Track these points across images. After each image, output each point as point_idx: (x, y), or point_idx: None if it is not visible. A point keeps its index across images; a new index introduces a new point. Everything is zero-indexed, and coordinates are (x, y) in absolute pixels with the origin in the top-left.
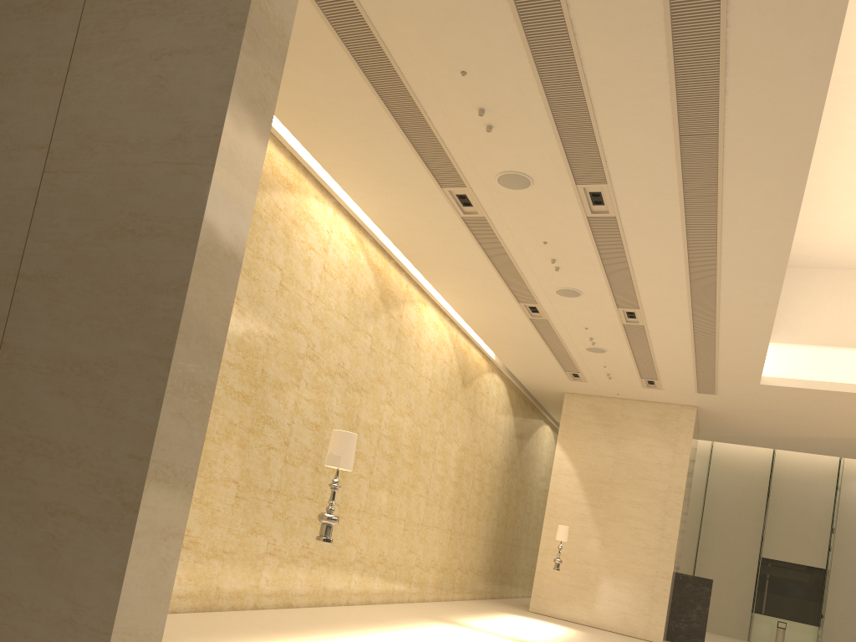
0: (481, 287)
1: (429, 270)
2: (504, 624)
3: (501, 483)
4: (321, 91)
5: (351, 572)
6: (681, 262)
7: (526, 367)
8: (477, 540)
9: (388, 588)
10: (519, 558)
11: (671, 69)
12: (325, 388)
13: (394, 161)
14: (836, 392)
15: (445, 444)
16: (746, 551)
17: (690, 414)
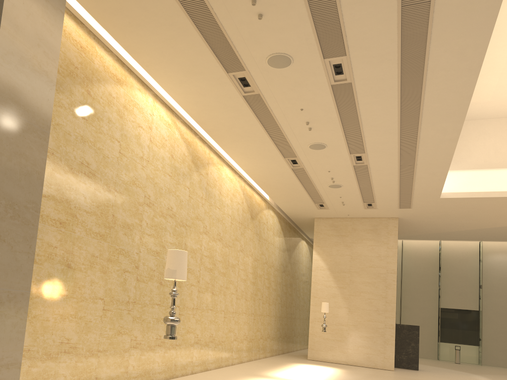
0: (259, 149)
1: (223, 140)
2: (296, 371)
3: (280, 280)
4: None
5: (192, 351)
6: (395, 114)
7: (289, 203)
8: (270, 318)
9: (218, 358)
10: (296, 326)
11: None
12: (160, 225)
13: (192, 55)
14: (488, 198)
15: (244, 258)
16: (430, 305)
17: (394, 223)
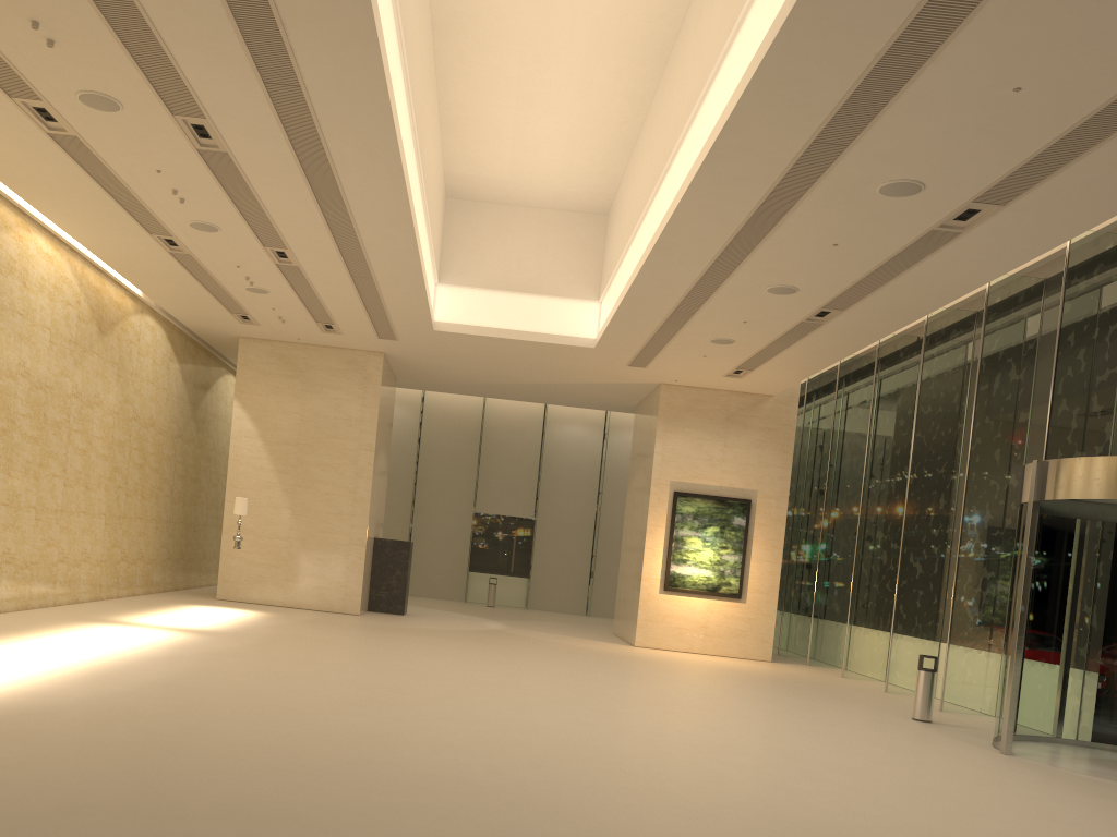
0: (99, 213)
1: (24, 189)
2: (176, 615)
3: (171, 451)
4: None
5: None
6: (313, 205)
7: (184, 307)
8: (146, 523)
9: (23, 592)
10: (208, 540)
11: (233, 20)
12: None
13: None
14: (503, 339)
15: (84, 409)
16: (461, 507)
17: (377, 361)
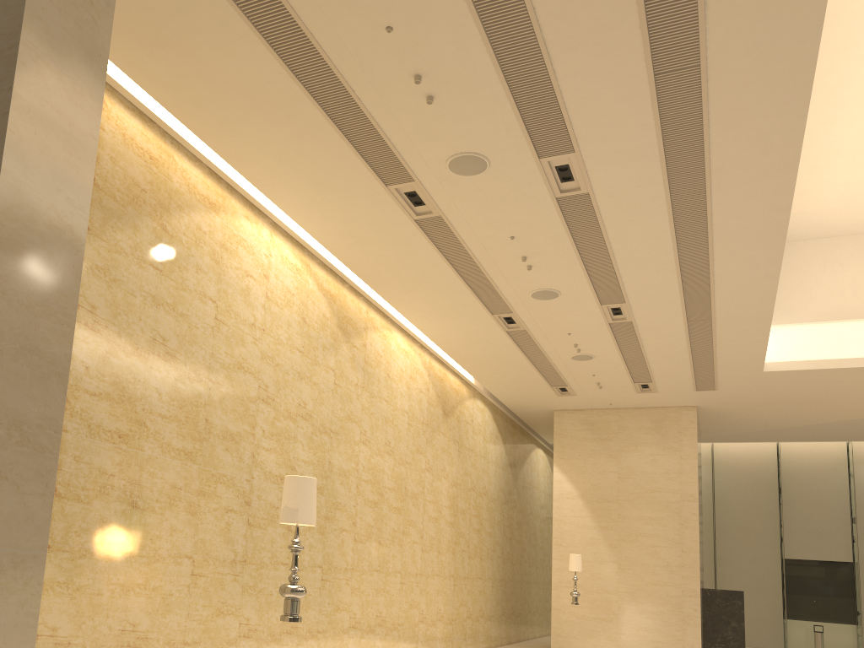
0: (449, 301)
1: (388, 290)
2: None
3: (500, 517)
4: (227, 81)
5: (346, 641)
6: (668, 239)
7: (509, 387)
8: (484, 582)
9: None
10: (531, 595)
11: None
12: (287, 433)
13: (327, 161)
14: (847, 369)
15: (434, 481)
16: (767, 554)
17: (690, 415)
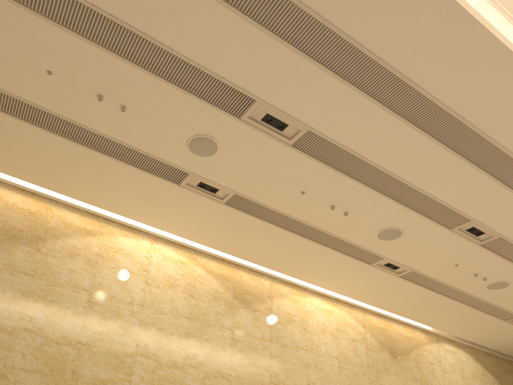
0: (325, 262)
1: (275, 265)
2: None
3: None
4: (31, 151)
5: None
6: (431, 144)
7: (466, 328)
8: None
9: None
10: None
11: None
12: (171, 379)
13: (130, 181)
14: None
15: None
16: None
17: None
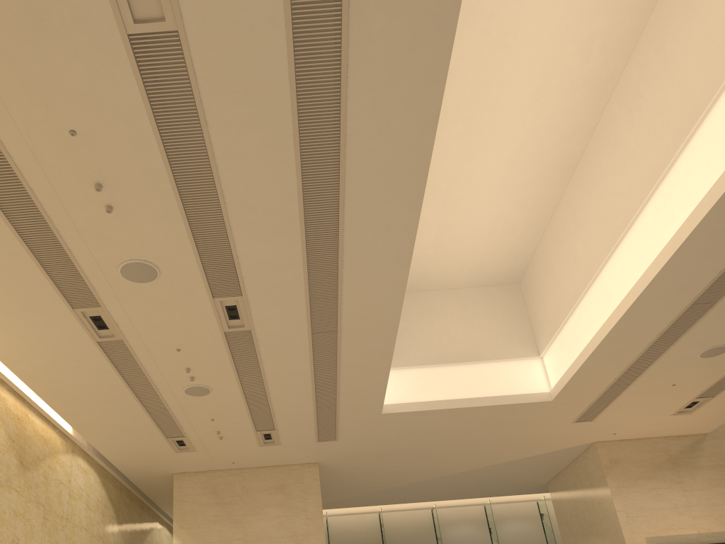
0: (4, 277)
1: None
2: None
3: None
4: None
5: None
6: (292, 170)
7: (117, 440)
8: None
9: None
10: None
11: None
12: None
13: None
14: (454, 410)
15: None
16: None
17: (313, 472)
